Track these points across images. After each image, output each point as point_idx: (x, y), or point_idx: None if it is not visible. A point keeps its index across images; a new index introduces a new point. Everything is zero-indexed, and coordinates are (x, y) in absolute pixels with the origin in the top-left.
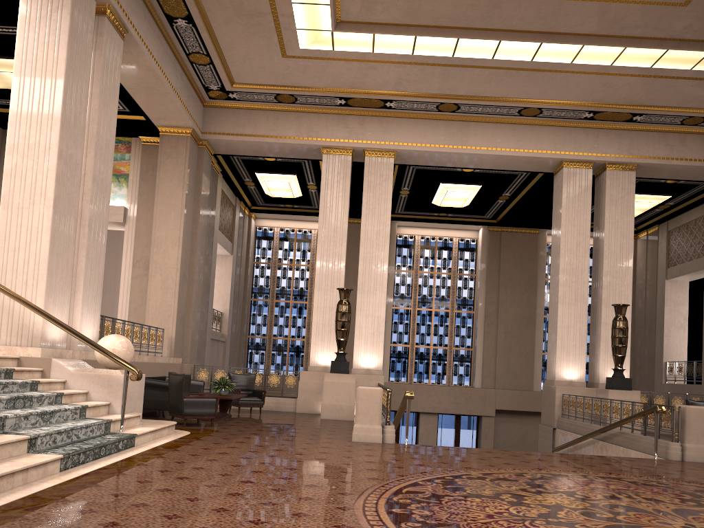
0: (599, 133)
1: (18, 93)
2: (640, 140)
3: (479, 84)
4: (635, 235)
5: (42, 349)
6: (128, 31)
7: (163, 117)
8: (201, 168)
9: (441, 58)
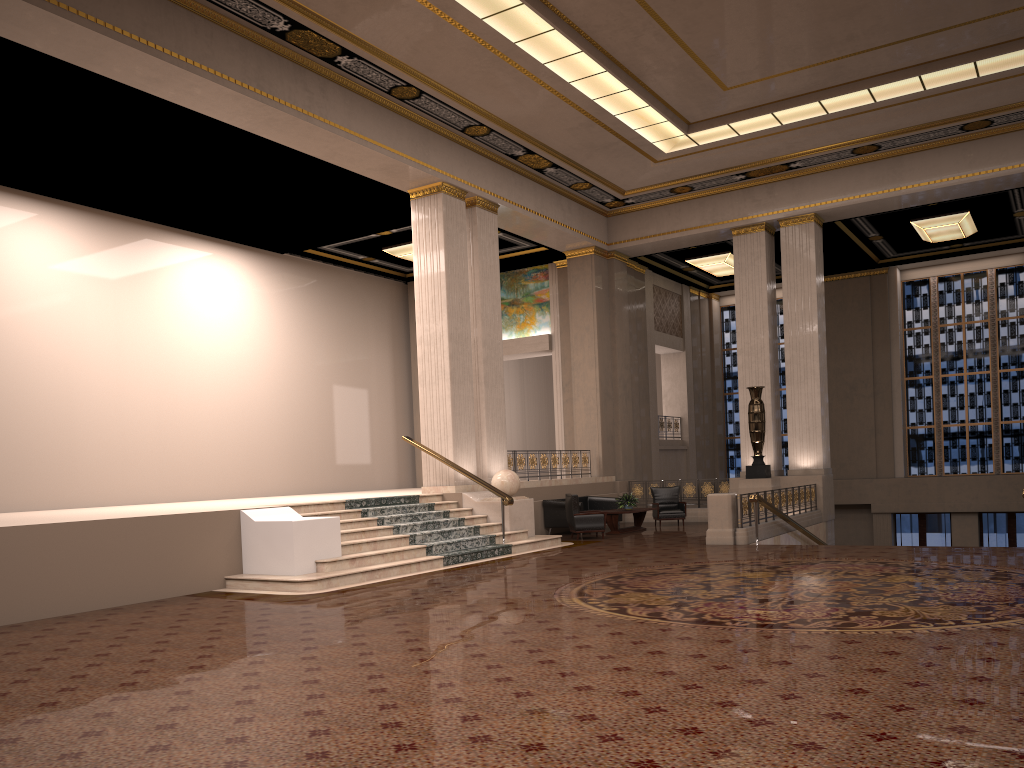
0: None
1: (418, 297)
2: None
3: (884, 122)
4: None
5: (456, 486)
6: (499, 205)
7: (564, 245)
8: (612, 281)
9: (817, 118)
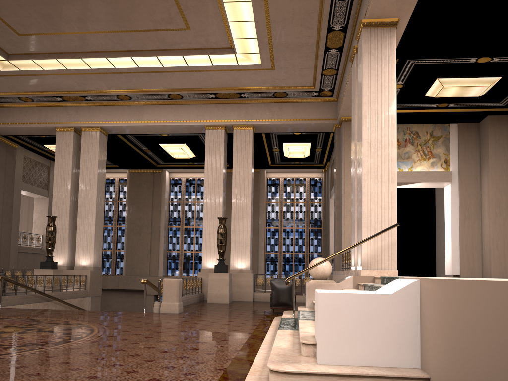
0: (226, 106)
1: None
2: (252, 109)
3: (127, 83)
4: (325, 169)
5: None
6: None
7: None
8: None
9: (86, 70)
